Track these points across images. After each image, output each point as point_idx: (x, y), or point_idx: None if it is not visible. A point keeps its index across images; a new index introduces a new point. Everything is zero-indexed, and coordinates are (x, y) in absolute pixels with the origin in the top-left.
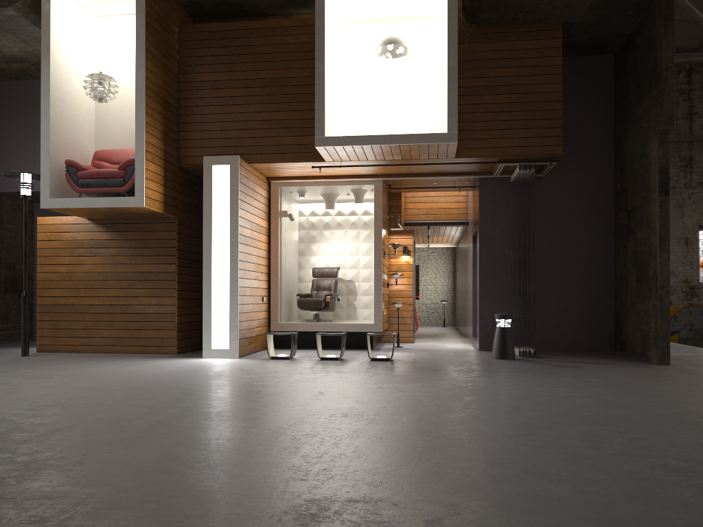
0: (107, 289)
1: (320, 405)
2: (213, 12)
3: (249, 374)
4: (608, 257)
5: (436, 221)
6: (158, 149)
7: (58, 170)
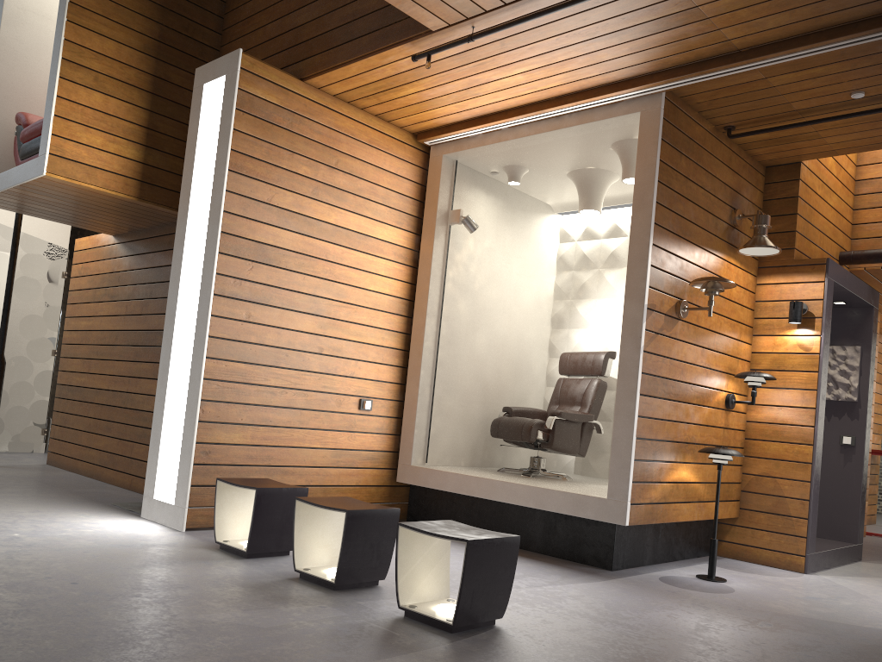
0: (114, 362)
1: None
2: None
3: None
4: None
5: None
6: (125, 67)
7: (13, 136)
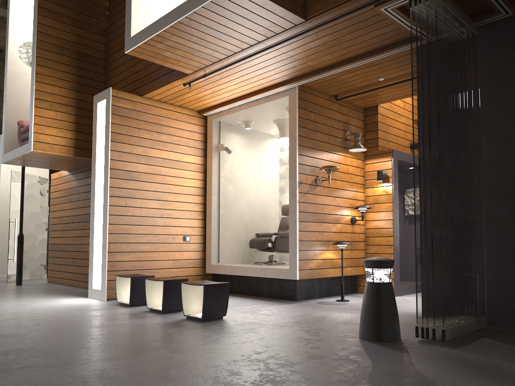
0: (73, 231)
1: None
2: None
3: None
4: None
5: None
6: (63, 97)
7: (17, 131)
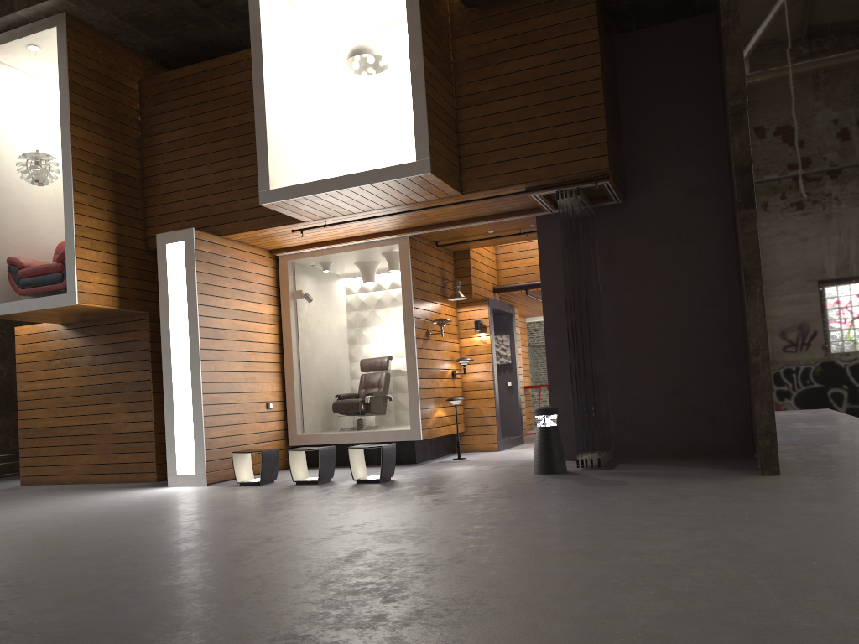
0: (83, 407)
1: (58, 564)
2: (185, 56)
3: (139, 511)
4: (732, 311)
5: (534, 283)
6: (103, 232)
7: (1, 271)
